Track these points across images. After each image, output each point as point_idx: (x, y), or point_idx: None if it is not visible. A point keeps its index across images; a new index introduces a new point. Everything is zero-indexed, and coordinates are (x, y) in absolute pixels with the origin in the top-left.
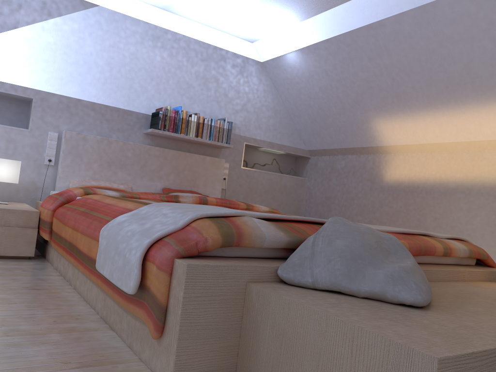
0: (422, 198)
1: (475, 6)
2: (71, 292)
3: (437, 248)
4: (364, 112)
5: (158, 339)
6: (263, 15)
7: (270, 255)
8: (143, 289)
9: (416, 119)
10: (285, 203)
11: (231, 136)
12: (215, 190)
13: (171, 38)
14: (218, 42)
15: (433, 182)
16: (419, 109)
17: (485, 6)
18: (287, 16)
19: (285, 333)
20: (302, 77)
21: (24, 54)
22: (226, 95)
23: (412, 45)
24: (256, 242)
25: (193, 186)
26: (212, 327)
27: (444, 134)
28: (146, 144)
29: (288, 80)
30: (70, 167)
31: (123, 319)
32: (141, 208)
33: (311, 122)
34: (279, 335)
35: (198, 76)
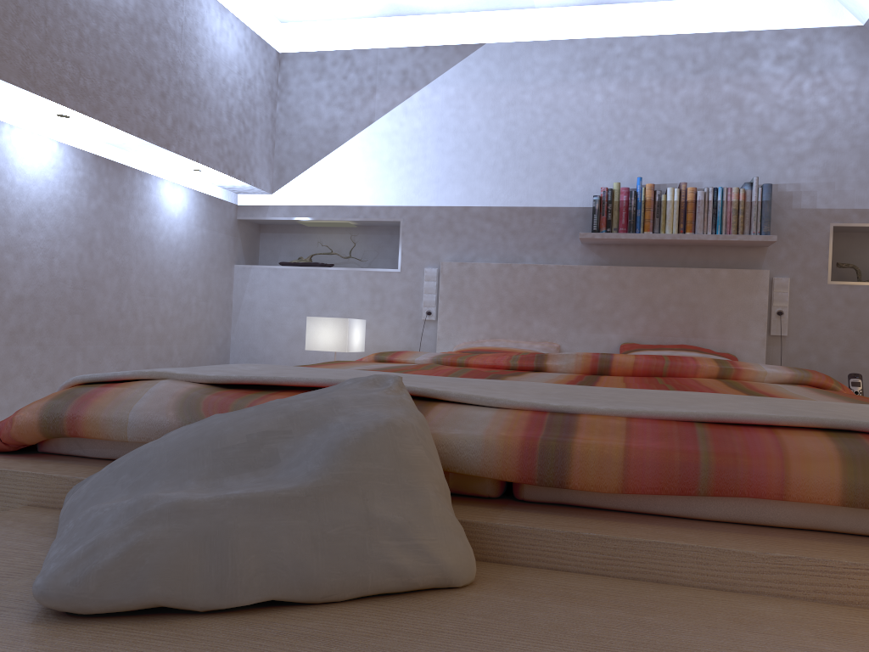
0: None
1: None
2: None
3: (796, 474)
4: None
5: None
6: None
7: None
8: None
9: None
10: None
11: (789, 216)
12: (750, 340)
13: (622, 52)
14: (732, 23)
15: None
16: None
17: None
18: None
19: None
20: None
21: (384, 157)
22: (766, 128)
23: None
24: (110, 431)
25: (691, 336)
26: None
27: None
28: (589, 263)
29: None
30: (453, 321)
31: None
32: None
33: None
34: None
35: (690, 106)
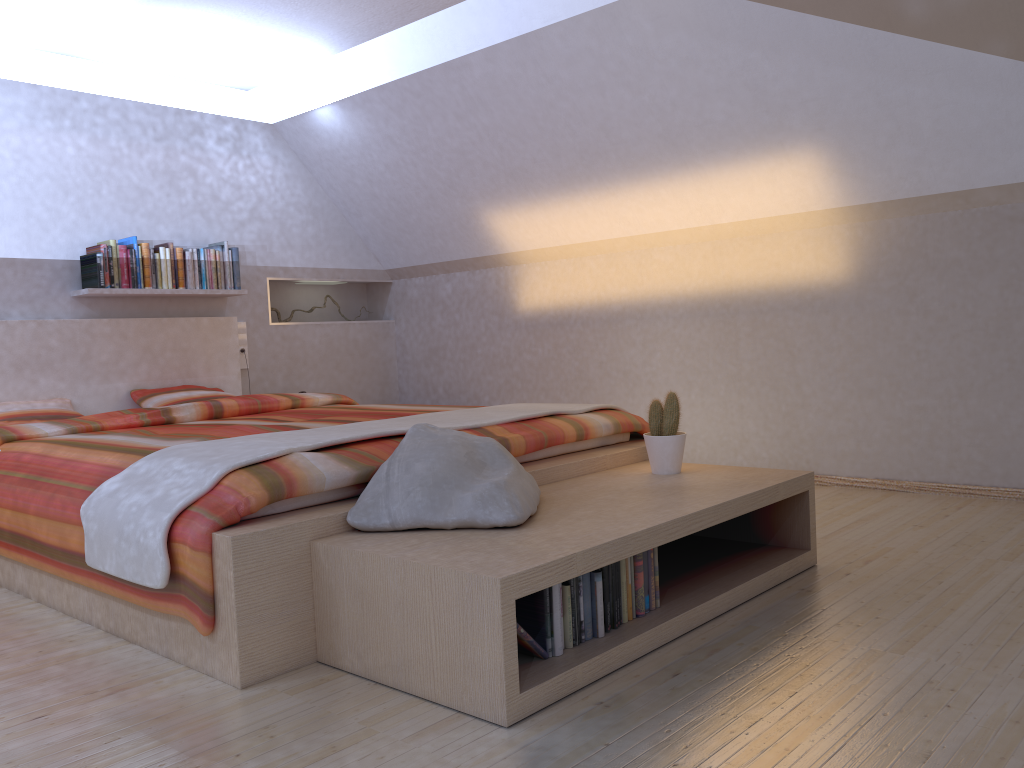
0: (578, 333)
1: (596, 39)
2: (37, 607)
3: (566, 433)
4: (466, 202)
5: (210, 634)
6: (259, 51)
7: (336, 497)
8: (175, 579)
9: (548, 209)
10: (361, 372)
11: (240, 272)
12: (230, 375)
13: (89, 108)
14: (182, 101)
15: (590, 305)
16: (549, 193)
17: (609, 40)
18: (305, 50)
19: (365, 591)
20: (351, 149)
21: None
22: (216, 197)
23: (519, 95)
24: (314, 487)
25: (186, 377)
26: (277, 604)
27: (593, 229)
28: (81, 315)
29: (327, 154)
30: None
31: (149, 624)
32: (135, 464)
33: (382, 222)
34: (359, 594)
35: (156, 171)
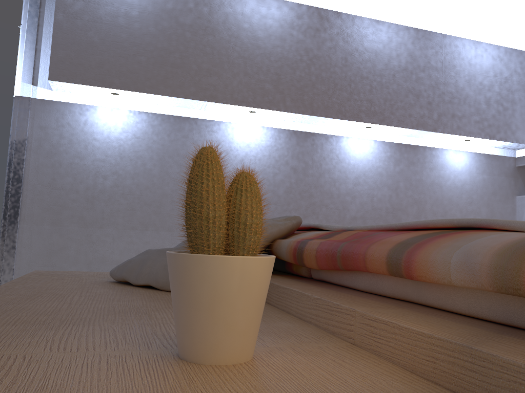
0: None
1: None
2: None
3: (369, 252)
4: None
5: None
6: None
7: None
8: None
9: None
10: None
11: None
12: None
13: None
14: None
15: None
16: None
17: None
18: None
19: None
20: None
21: None
22: None
23: None
24: None
25: None
26: None
27: None
28: None
29: None
30: None
31: None
32: None
33: None
34: None
35: None
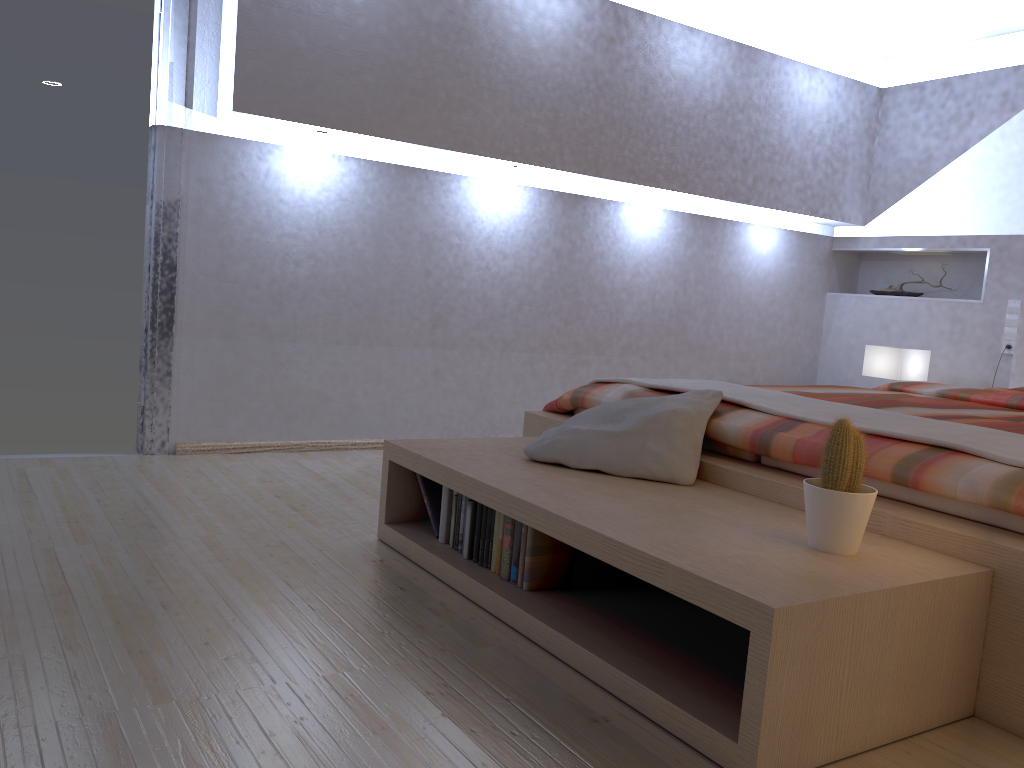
0: None
1: None
2: None
3: (871, 462)
4: None
5: None
6: None
7: None
8: None
9: None
10: None
11: None
12: None
13: None
14: None
15: None
16: None
17: None
18: None
19: None
20: None
21: (975, 185)
22: None
23: None
24: (595, 406)
25: None
26: None
27: None
28: None
29: None
30: None
31: None
32: None
33: None
34: None
35: None
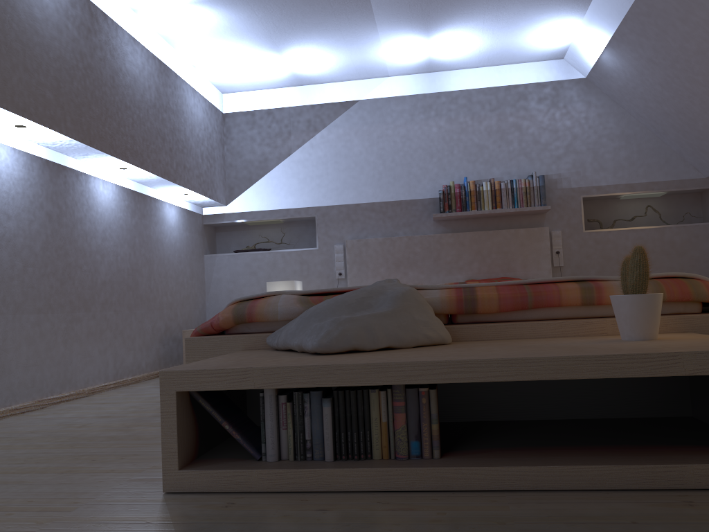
0: None
1: None
2: None
3: (564, 295)
4: None
5: None
6: (532, 27)
7: None
8: None
9: None
10: (678, 269)
11: (556, 193)
12: (542, 270)
13: (446, 101)
14: (510, 80)
15: None
16: None
17: None
18: (562, 13)
19: None
20: (634, 79)
21: (300, 176)
22: (537, 141)
23: None
24: (269, 316)
25: (507, 271)
26: None
27: None
28: (439, 232)
29: (623, 89)
30: (357, 277)
31: None
32: None
33: (683, 135)
34: None
35: (490, 131)
